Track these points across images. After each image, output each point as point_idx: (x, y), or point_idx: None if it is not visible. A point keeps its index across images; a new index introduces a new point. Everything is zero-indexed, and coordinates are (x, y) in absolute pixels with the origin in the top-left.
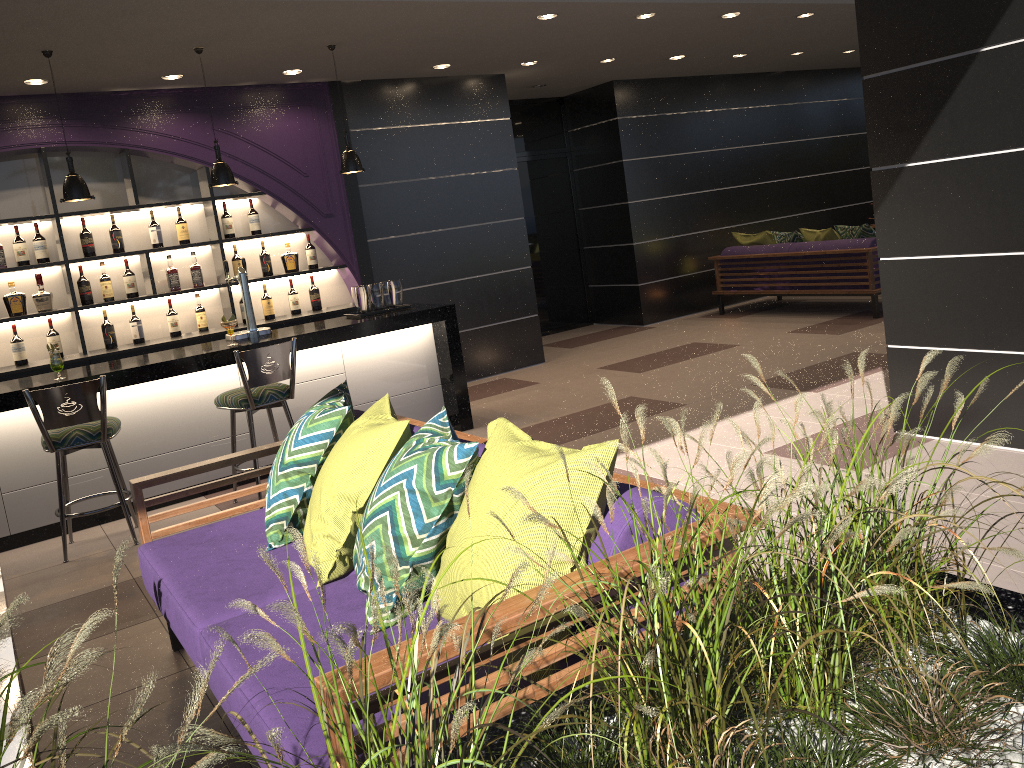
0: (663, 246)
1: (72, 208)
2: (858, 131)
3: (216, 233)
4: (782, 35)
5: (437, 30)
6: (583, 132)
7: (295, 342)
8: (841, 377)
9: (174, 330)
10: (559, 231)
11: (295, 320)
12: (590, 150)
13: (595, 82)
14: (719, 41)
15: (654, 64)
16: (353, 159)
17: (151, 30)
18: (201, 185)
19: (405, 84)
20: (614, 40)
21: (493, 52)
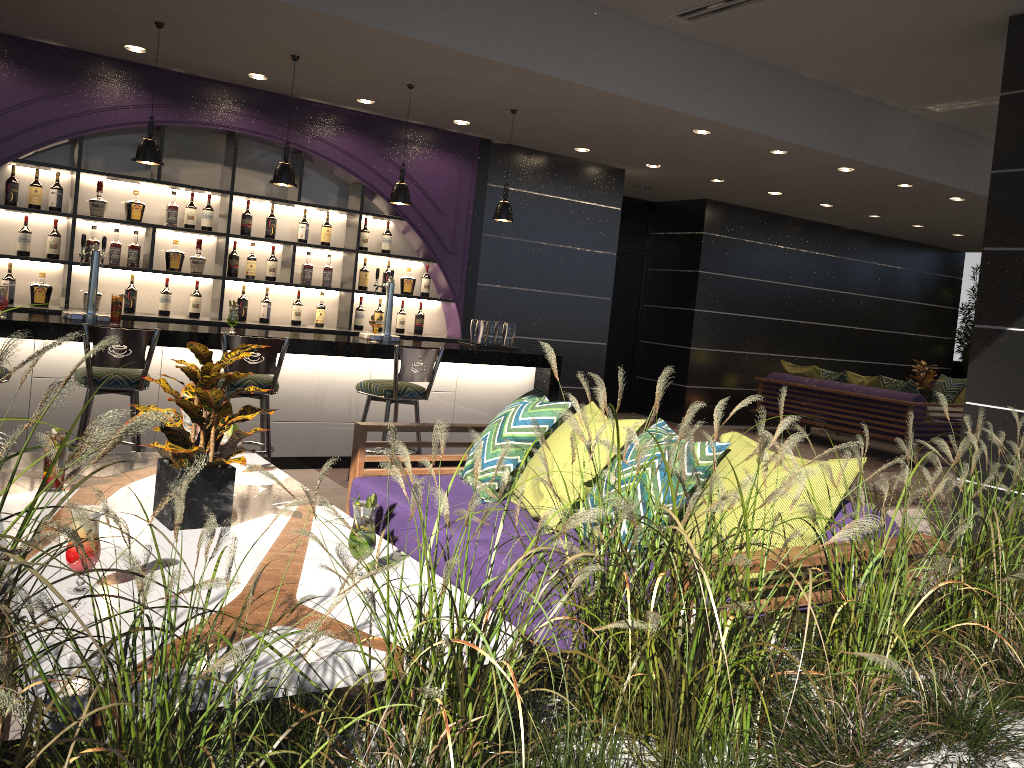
0: (715, 357)
1: (240, 190)
2: (904, 298)
3: (355, 243)
4: (873, 197)
5: (606, 120)
6: (666, 237)
7: (442, 351)
8: (885, 505)
9: (296, 319)
10: (622, 320)
11: (403, 337)
12: (669, 255)
13: (691, 196)
14: (819, 188)
15: (751, 194)
16: (507, 209)
17: (391, 61)
18: (351, 198)
19: (542, 156)
20: (736, 165)
21: (633, 149)
